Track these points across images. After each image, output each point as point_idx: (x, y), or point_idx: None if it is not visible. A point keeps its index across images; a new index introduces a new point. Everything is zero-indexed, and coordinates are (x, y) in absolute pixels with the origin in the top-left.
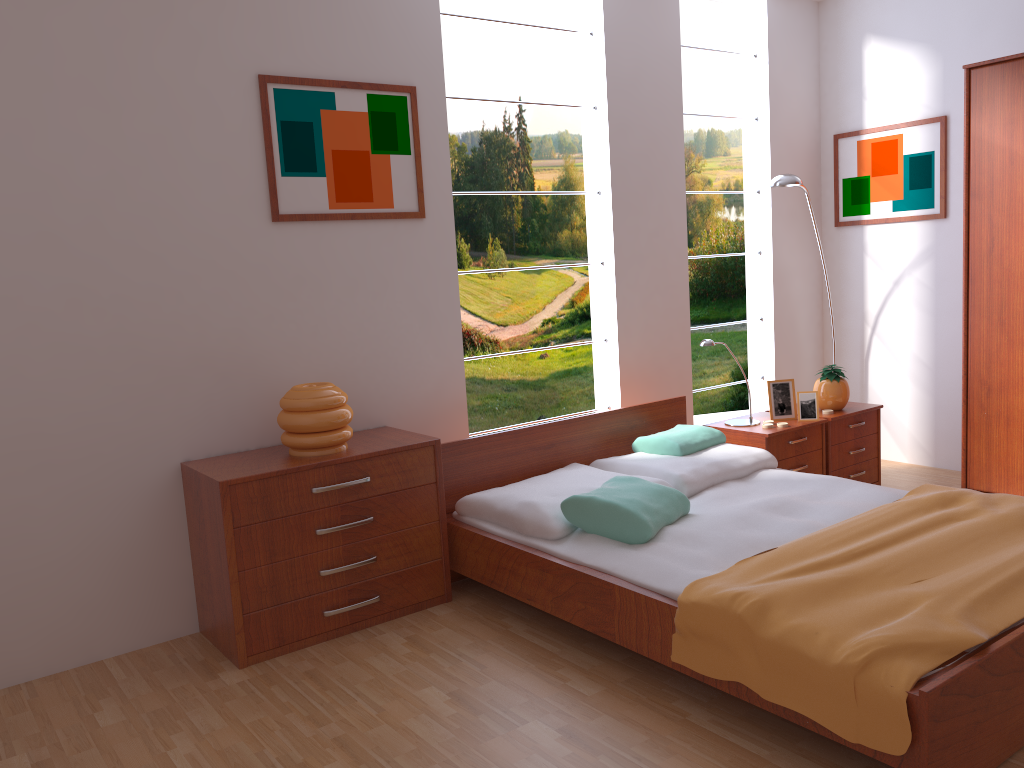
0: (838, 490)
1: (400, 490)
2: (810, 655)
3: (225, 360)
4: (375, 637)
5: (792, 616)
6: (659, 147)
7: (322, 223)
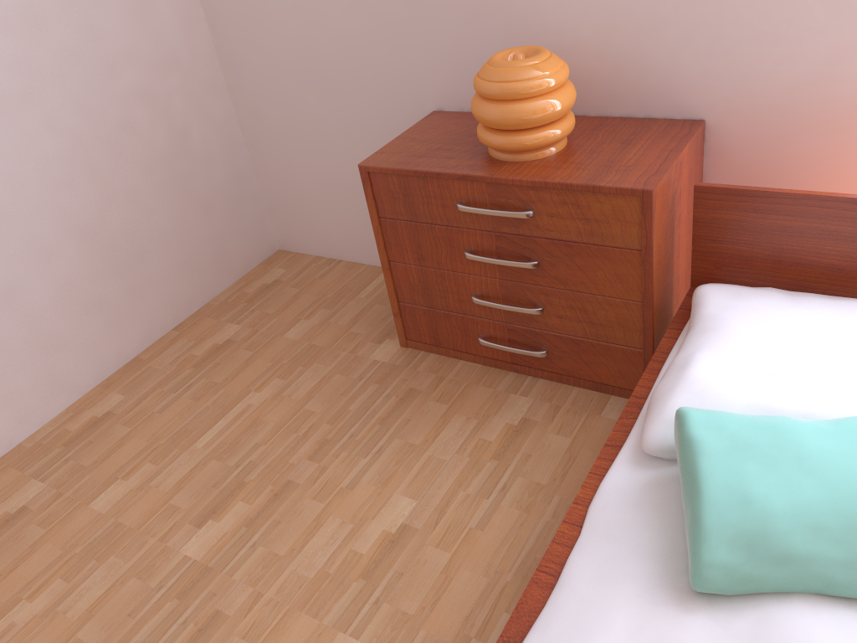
0: None
1: (580, 243)
2: None
3: None
4: (511, 394)
5: None
6: None
7: None
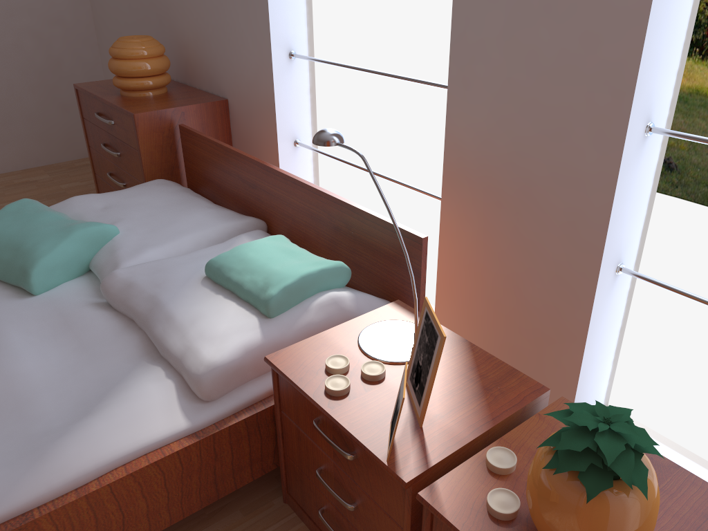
0: (5, 450)
1: (126, 144)
2: None
3: (159, 6)
4: None
5: None
6: None
7: None
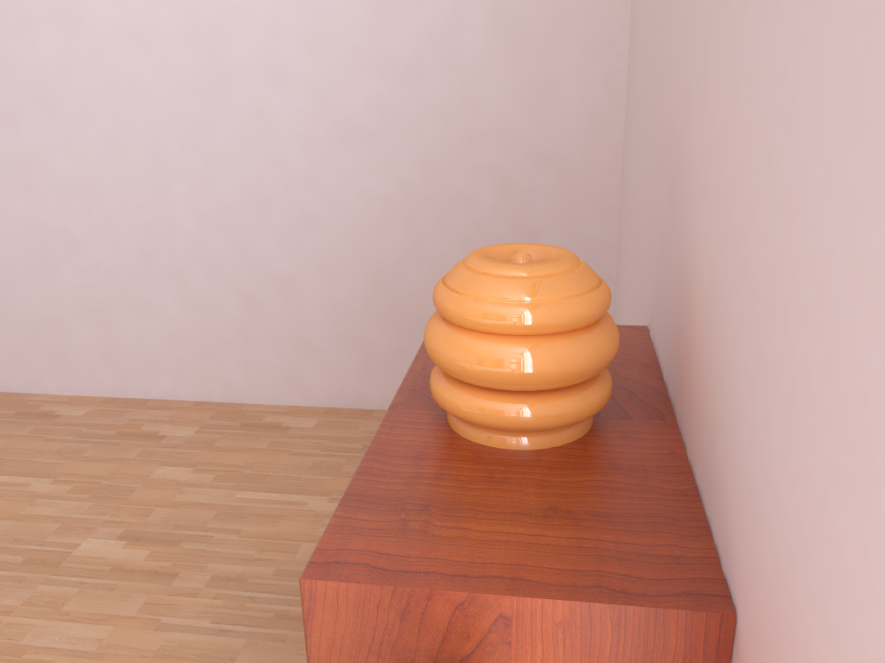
0: None
1: None
2: None
3: (675, 155)
4: None
5: None
6: None
7: None
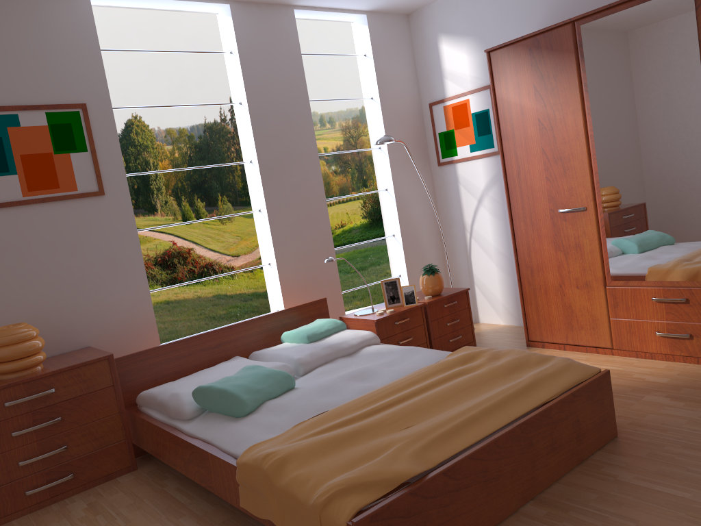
0: (409, 357)
1: (83, 395)
2: (300, 498)
3: None
4: (67, 506)
5: (300, 467)
6: (293, 125)
7: (18, 207)
